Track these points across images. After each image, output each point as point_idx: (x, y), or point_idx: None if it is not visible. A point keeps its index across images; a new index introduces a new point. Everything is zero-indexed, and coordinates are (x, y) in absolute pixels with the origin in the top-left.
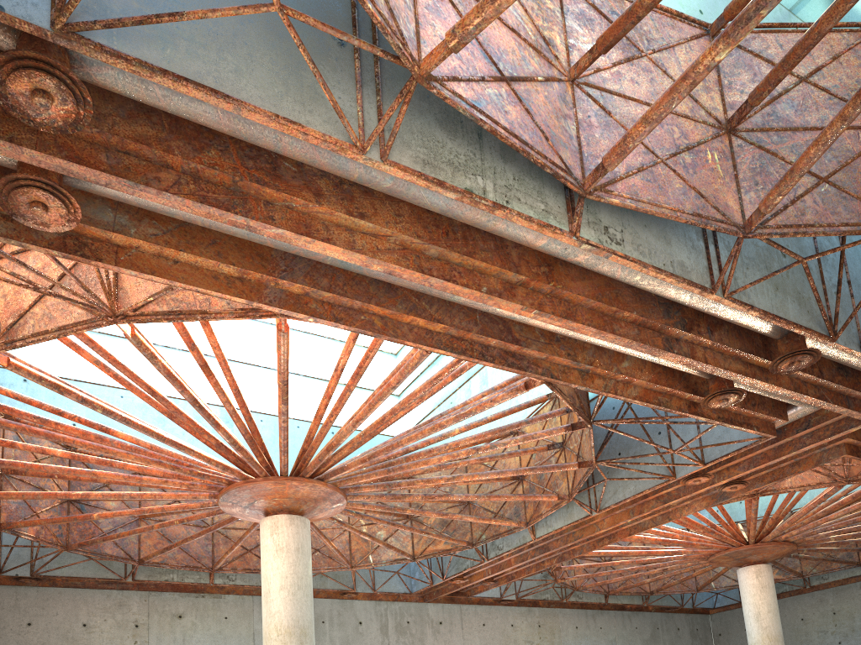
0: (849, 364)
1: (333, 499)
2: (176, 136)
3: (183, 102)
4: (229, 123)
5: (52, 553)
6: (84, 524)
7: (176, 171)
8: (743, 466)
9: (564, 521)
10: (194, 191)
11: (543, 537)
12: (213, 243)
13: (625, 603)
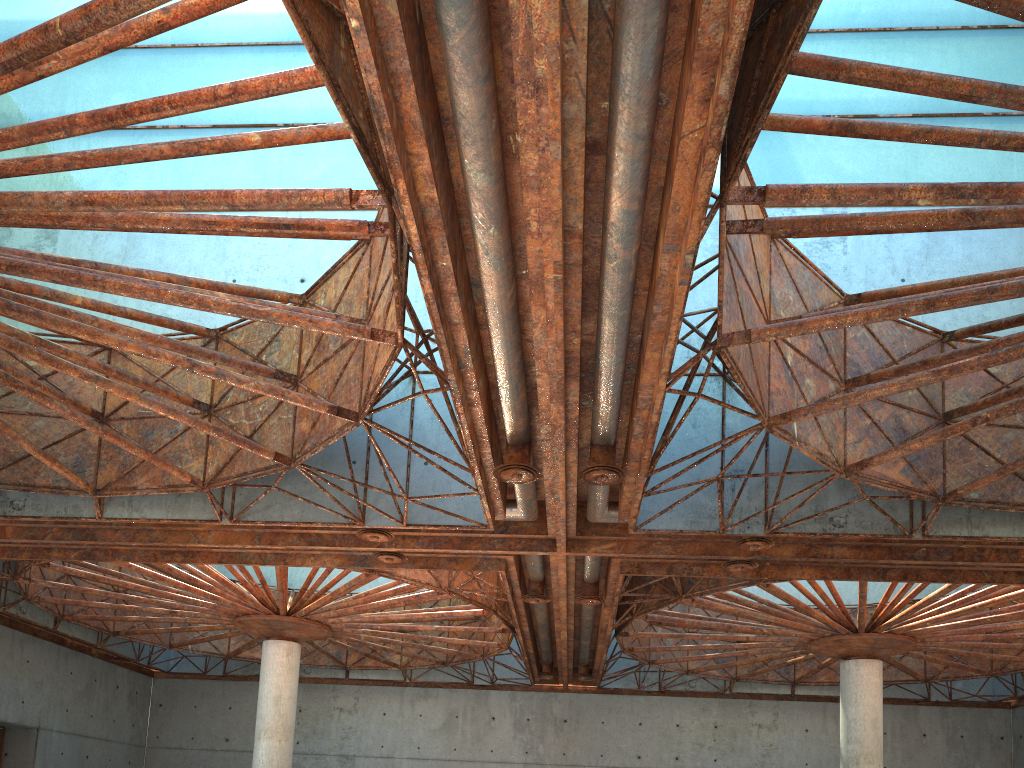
0: (596, 497)
1: None
2: None
3: None
4: None
5: None
6: None
7: None
8: (423, 542)
9: (167, 513)
10: None
11: (119, 521)
12: None
13: (77, 637)
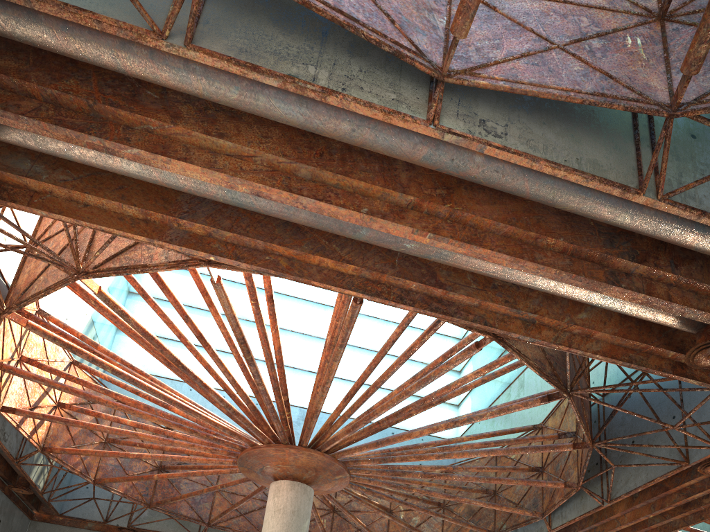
0: None
1: (332, 470)
2: (37, 68)
3: (21, 25)
4: (67, 42)
5: (139, 509)
6: (168, 489)
7: (39, 101)
8: None
9: (577, 513)
10: (52, 115)
11: (558, 528)
12: (120, 188)
13: None
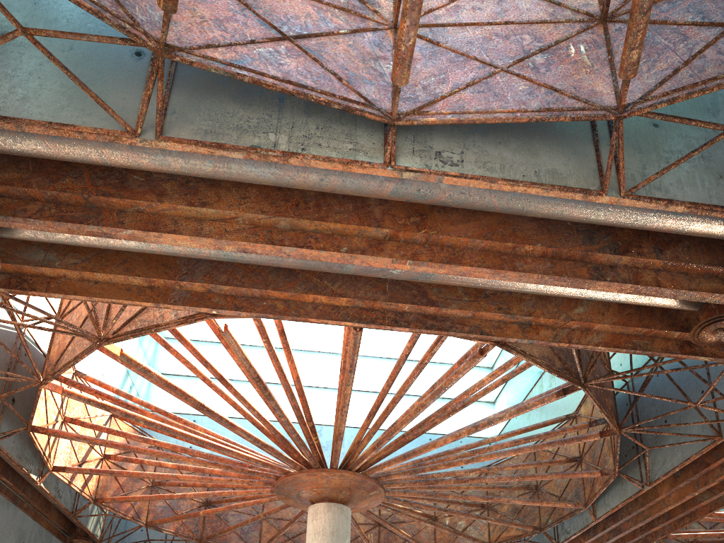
0: None
1: (366, 487)
2: (37, 174)
3: (18, 142)
4: (58, 149)
5: None
6: (216, 522)
7: (42, 202)
8: None
9: (620, 499)
10: (54, 213)
11: (602, 517)
12: (124, 262)
13: None
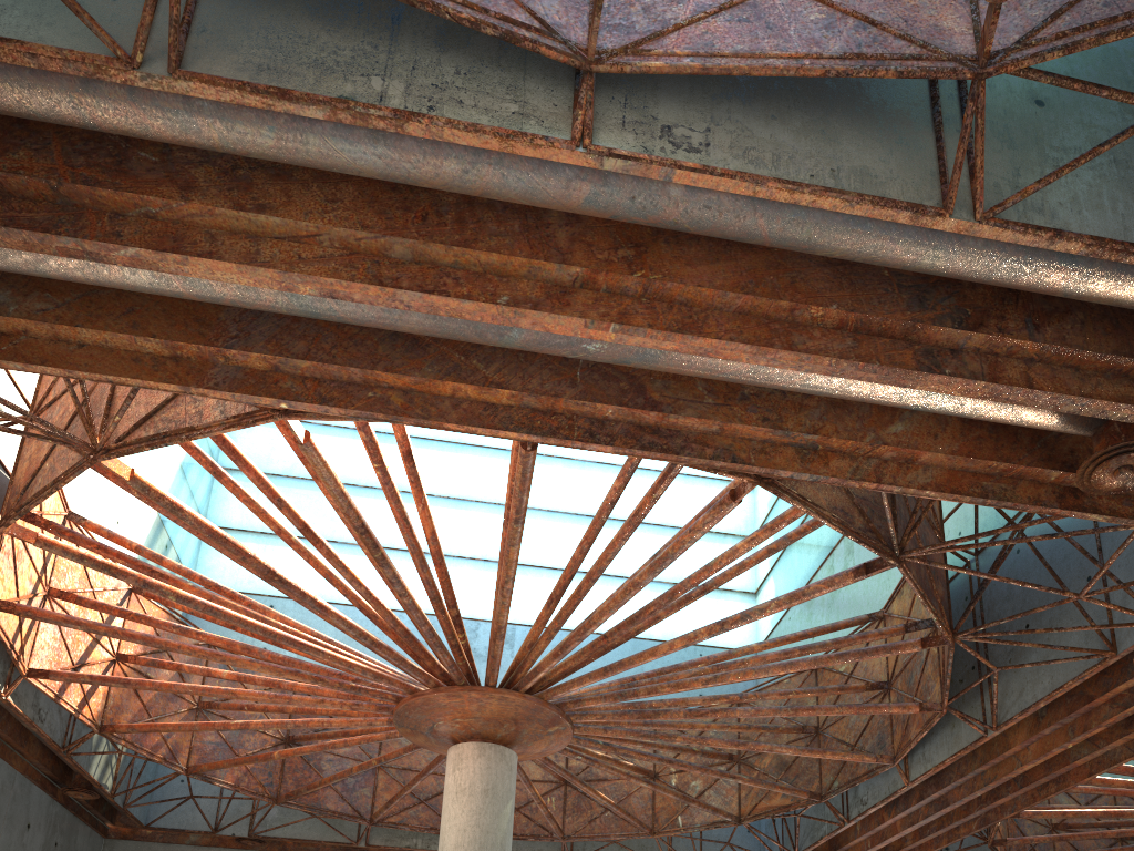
0: None
1: (542, 718)
2: None
3: None
4: (1, 92)
5: (263, 807)
6: (303, 771)
7: None
8: None
9: (948, 751)
10: None
11: (919, 779)
12: (130, 311)
13: None
